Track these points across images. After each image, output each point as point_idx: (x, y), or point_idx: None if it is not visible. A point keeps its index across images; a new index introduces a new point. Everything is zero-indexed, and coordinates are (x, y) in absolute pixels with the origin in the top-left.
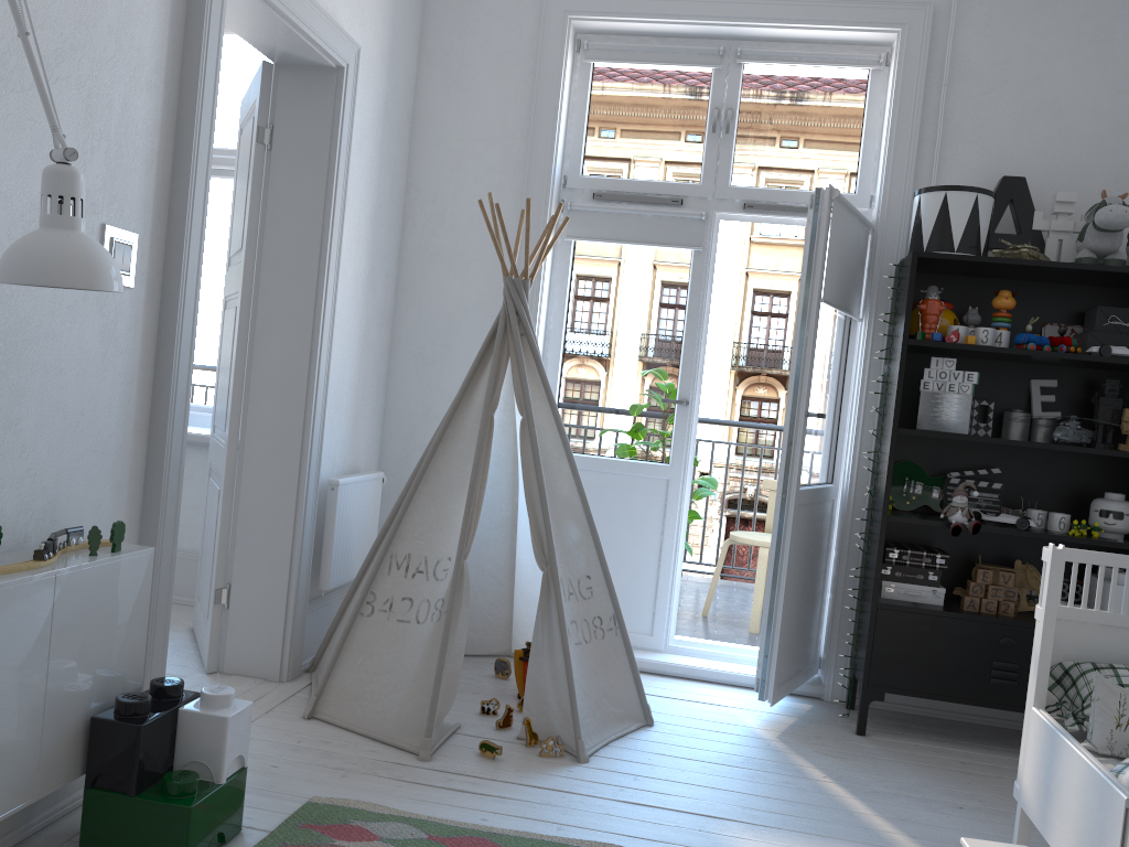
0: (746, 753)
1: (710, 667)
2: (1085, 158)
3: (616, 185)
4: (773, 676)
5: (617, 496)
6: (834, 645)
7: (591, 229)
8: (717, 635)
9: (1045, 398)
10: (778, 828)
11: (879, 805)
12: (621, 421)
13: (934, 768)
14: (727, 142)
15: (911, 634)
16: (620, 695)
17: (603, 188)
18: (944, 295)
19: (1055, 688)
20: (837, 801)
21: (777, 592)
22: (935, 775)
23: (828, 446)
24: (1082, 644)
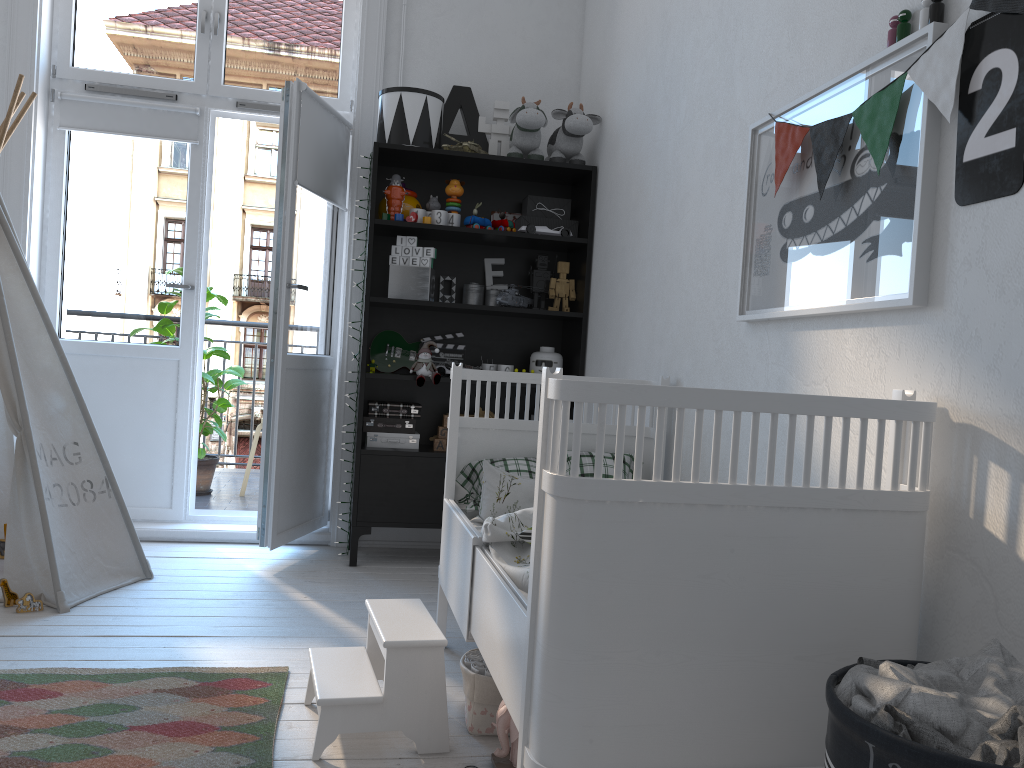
0: (239, 589)
1: (226, 529)
2: (519, 76)
3: (109, 78)
4: (271, 523)
5: (129, 379)
6: (336, 497)
7: (85, 120)
8: (247, 508)
9: (496, 273)
10: (244, 637)
11: (346, 610)
12: (128, 307)
13: (408, 581)
14: (217, 44)
15: (390, 474)
16: (115, 553)
17: (96, 80)
18: (412, 186)
19: (467, 484)
20: (309, 612)
21: (272, 448)
22: (406, 586)
23: (321, 320)
24: (487, 447)
